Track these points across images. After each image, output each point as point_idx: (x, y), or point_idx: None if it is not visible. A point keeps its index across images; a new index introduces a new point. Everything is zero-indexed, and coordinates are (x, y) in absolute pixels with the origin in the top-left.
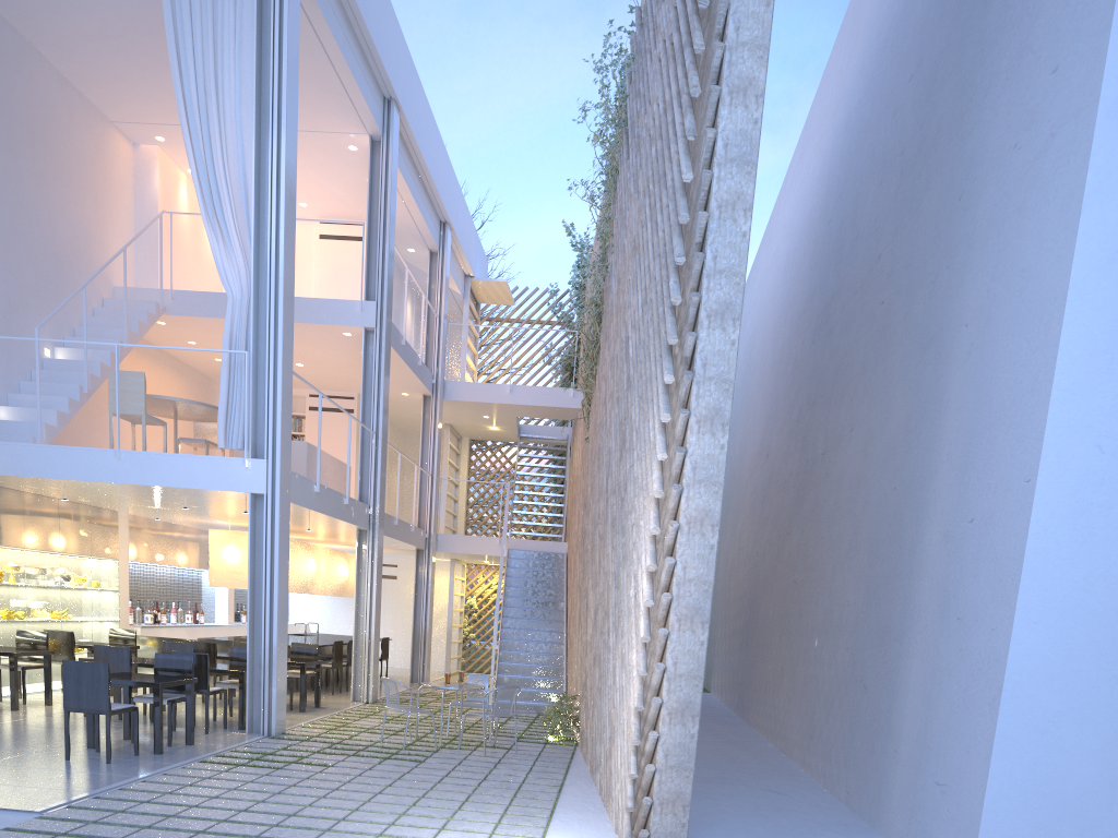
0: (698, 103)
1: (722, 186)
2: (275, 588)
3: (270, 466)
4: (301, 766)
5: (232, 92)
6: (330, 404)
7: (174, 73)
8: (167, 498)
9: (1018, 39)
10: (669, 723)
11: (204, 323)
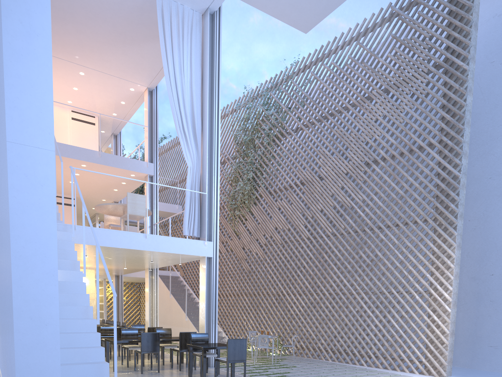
0: (438, 151)
1: (462, 180)
2: (217, 299)
3: (214, 245)
4: (285, 374)
5: (188, 75)
6: (61, 200)
7: (164, 59)
8: (123, 255)
9: (482, 149)
10: (450, 337)
11: (57, 159)
